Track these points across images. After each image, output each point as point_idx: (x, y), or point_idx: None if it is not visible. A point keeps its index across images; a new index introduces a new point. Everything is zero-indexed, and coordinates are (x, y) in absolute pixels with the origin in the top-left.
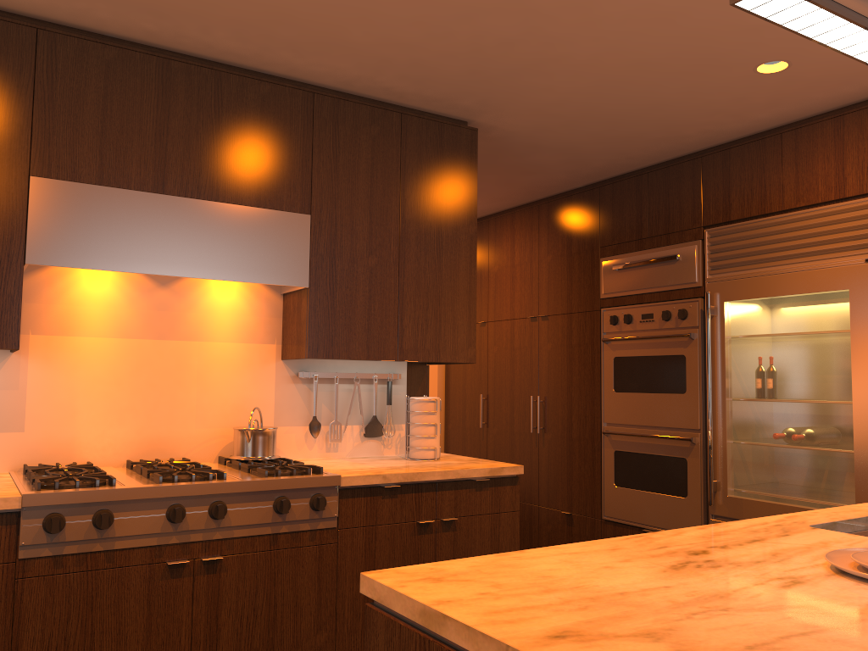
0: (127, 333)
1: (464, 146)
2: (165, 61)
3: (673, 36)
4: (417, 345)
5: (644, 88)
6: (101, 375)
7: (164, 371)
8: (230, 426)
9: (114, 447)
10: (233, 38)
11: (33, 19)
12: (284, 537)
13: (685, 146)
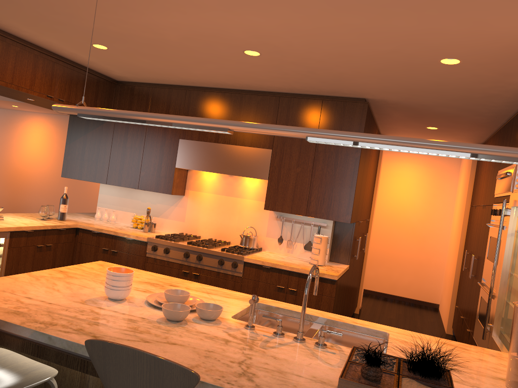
0: (217, 192)
1: (357, 112)
2: (223, 93)
3: (364, 59)
4: (317, 210)
5: (408, 78)
6: (207, 207)
7: (228, 208)
8: (248, 233)
9: (209, 233)
10: (234, 83)
11: (187, 86)
12: (221, 274)
13: (513, 98)
